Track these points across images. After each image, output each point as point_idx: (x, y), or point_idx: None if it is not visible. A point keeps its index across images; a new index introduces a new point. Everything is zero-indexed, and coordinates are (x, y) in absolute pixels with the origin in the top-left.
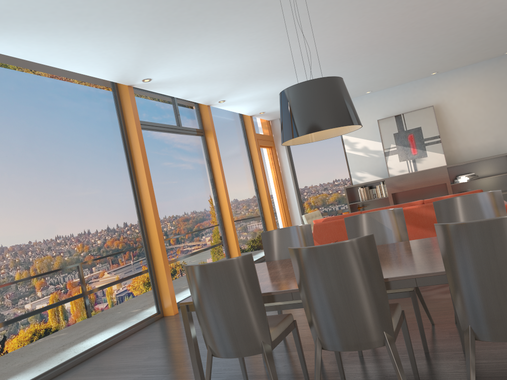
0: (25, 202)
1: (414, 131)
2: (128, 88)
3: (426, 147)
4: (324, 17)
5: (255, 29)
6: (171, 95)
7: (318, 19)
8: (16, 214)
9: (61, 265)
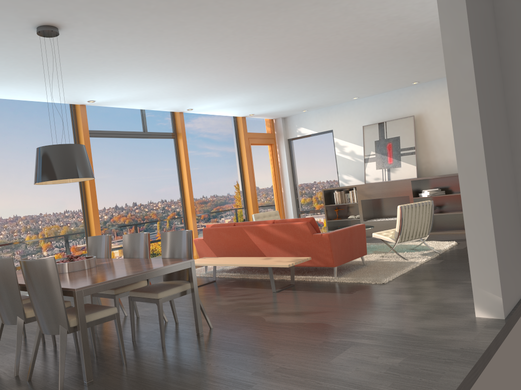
0: None
1: (393, 140)
2: (81, 106)
3: (401, 157)
4: (190, 62)
5: (136, 72)
6: (131, 108)
7: (186, 63)
8: None
9: None
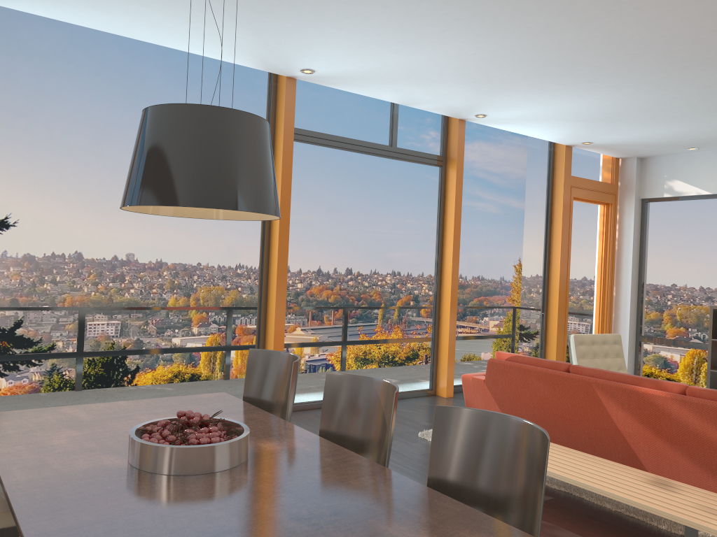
0: (66, 217)
1: None
2: (287, 80)
3: None
4: None
5: None
6: (375, 97)
7: None
8: (48, 229)
9: (101, 306)
